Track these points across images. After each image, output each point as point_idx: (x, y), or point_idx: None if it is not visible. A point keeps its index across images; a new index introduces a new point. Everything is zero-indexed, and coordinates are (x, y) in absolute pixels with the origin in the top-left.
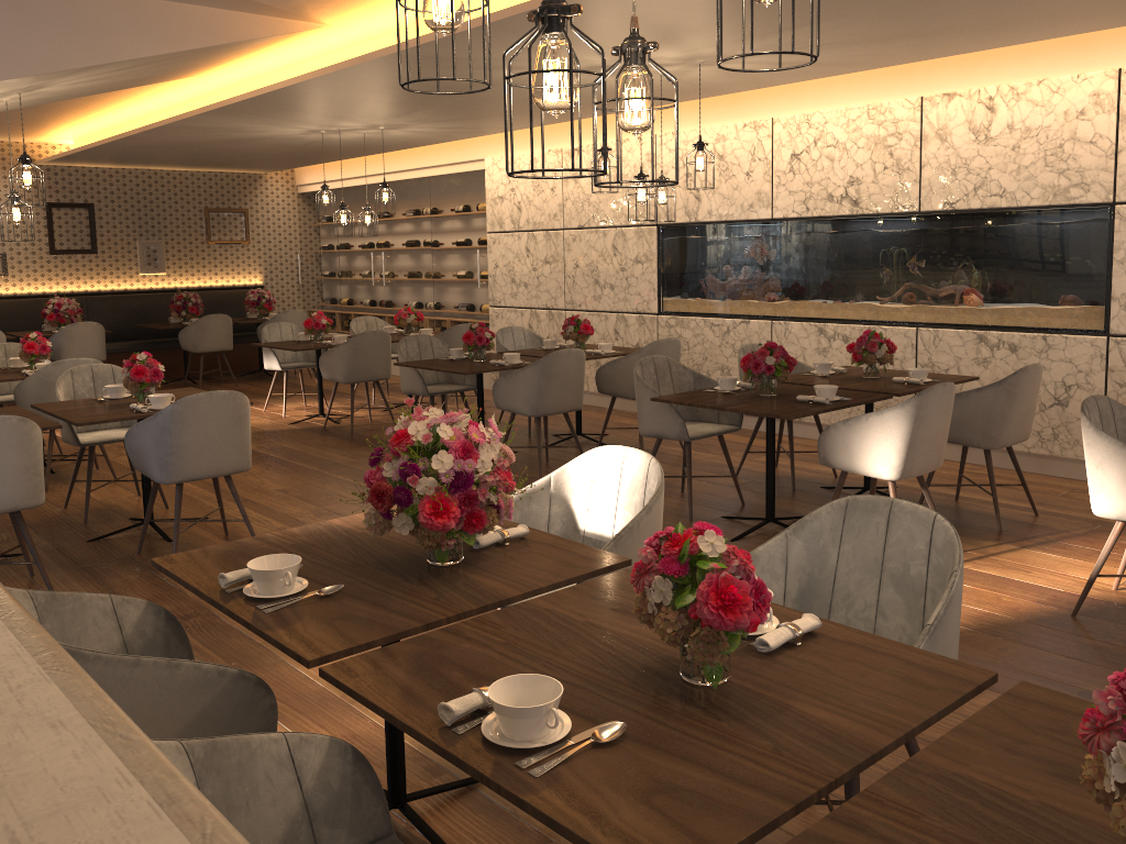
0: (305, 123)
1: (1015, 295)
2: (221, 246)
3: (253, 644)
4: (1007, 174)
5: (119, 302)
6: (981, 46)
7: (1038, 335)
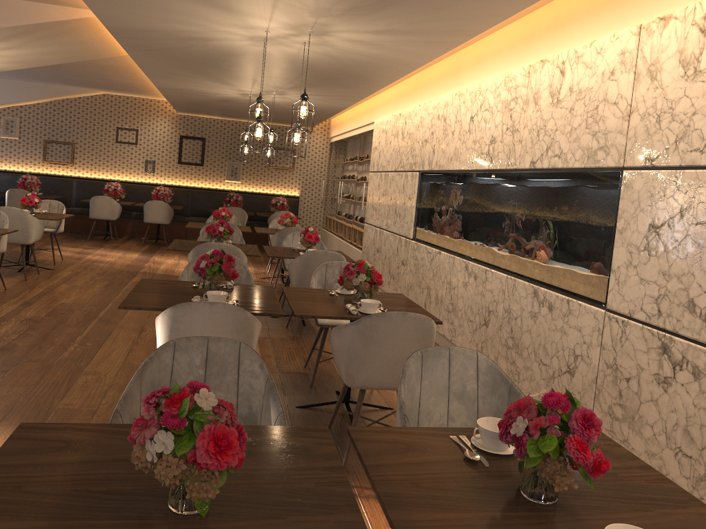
0: (221, 87)
1: (559, 255)
2: (276, 170)
3: None
4: (565, 135)
5: (209, 195)
6: (502, 7)
7: (565, 298)
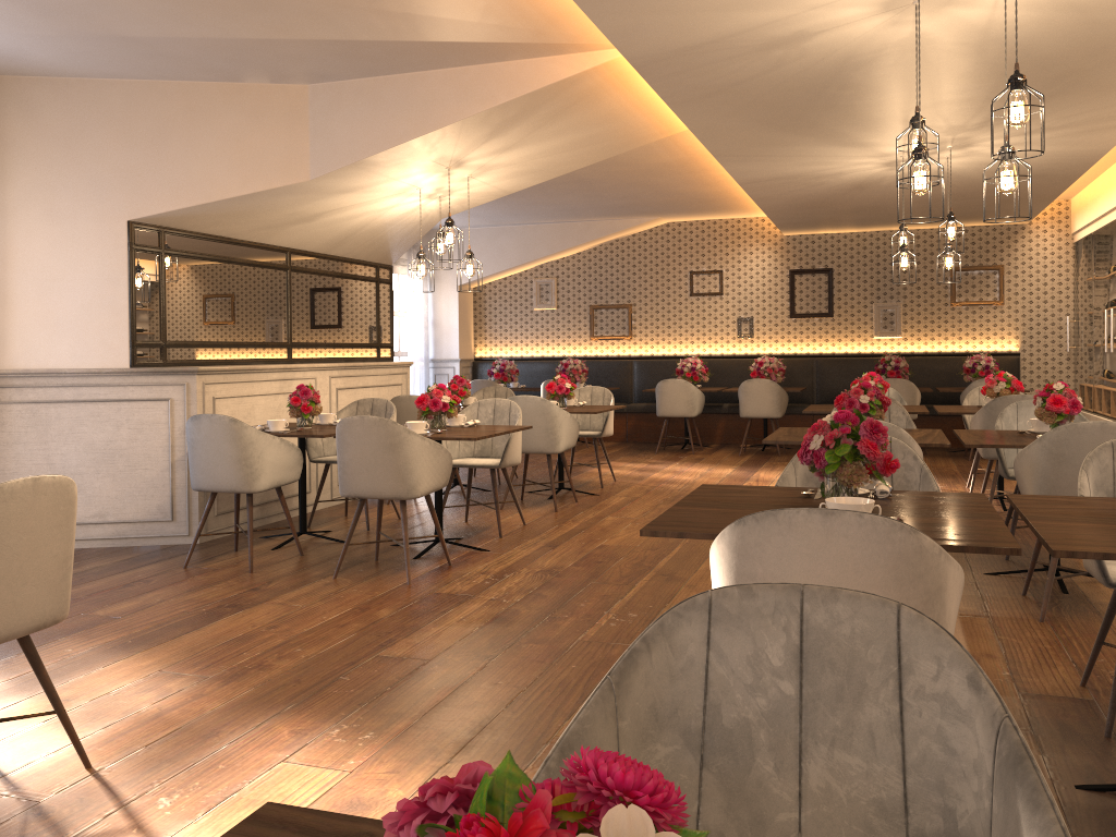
0: (847, 157)
1: None
2: (967, 308)
3: (176, 635)
4: None
5: (846, 365)
6: None
7: None
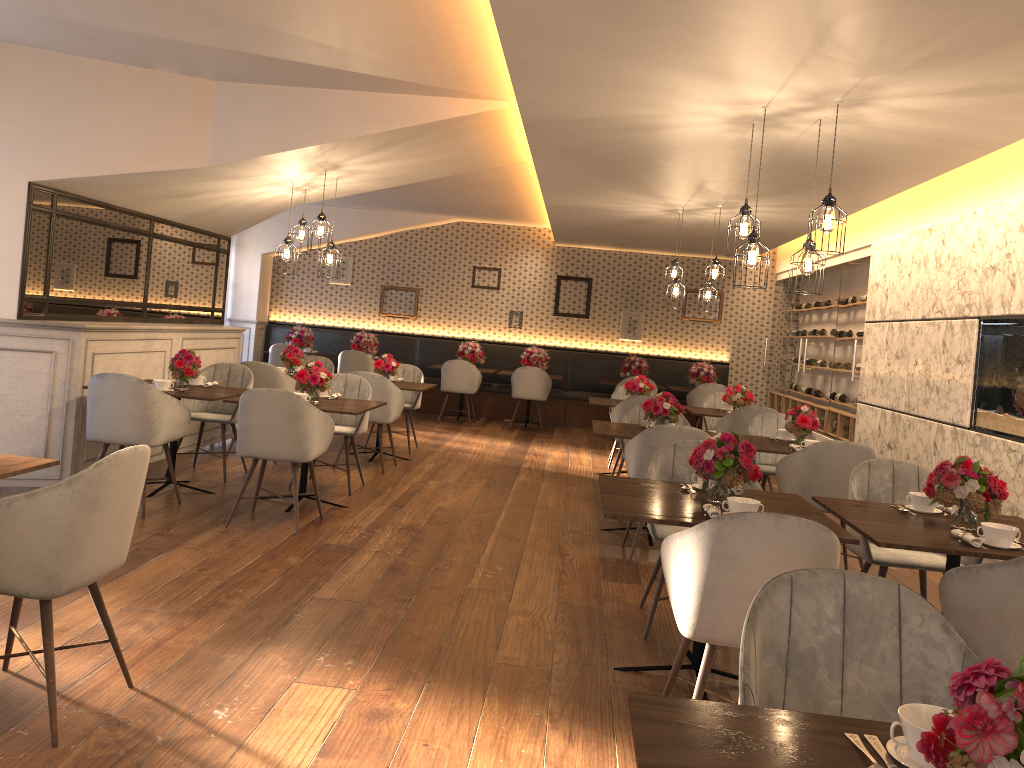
0: (642, 202)
1: None
2: (694, 323)
3: (118, 575)
4: None
5: (596, 360)
6: None
7: None
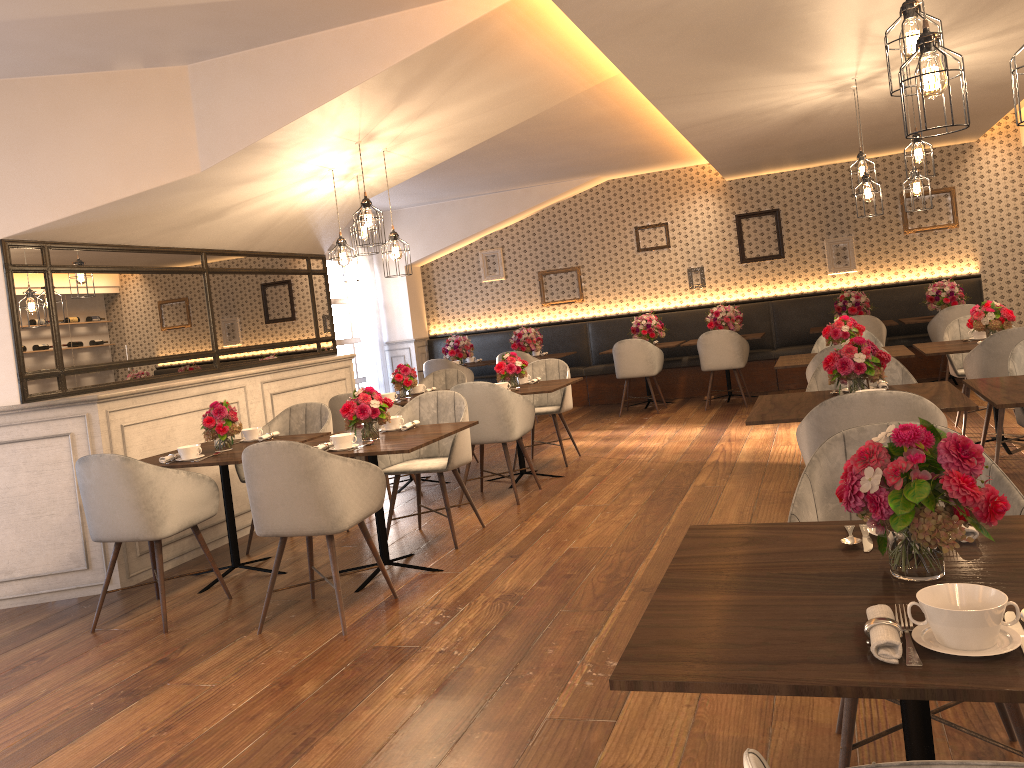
0: (794, 85)
1: None
2: (921, 234)
3: (42, 757)
4: None
5: (803, 305)
6: None
7: None
